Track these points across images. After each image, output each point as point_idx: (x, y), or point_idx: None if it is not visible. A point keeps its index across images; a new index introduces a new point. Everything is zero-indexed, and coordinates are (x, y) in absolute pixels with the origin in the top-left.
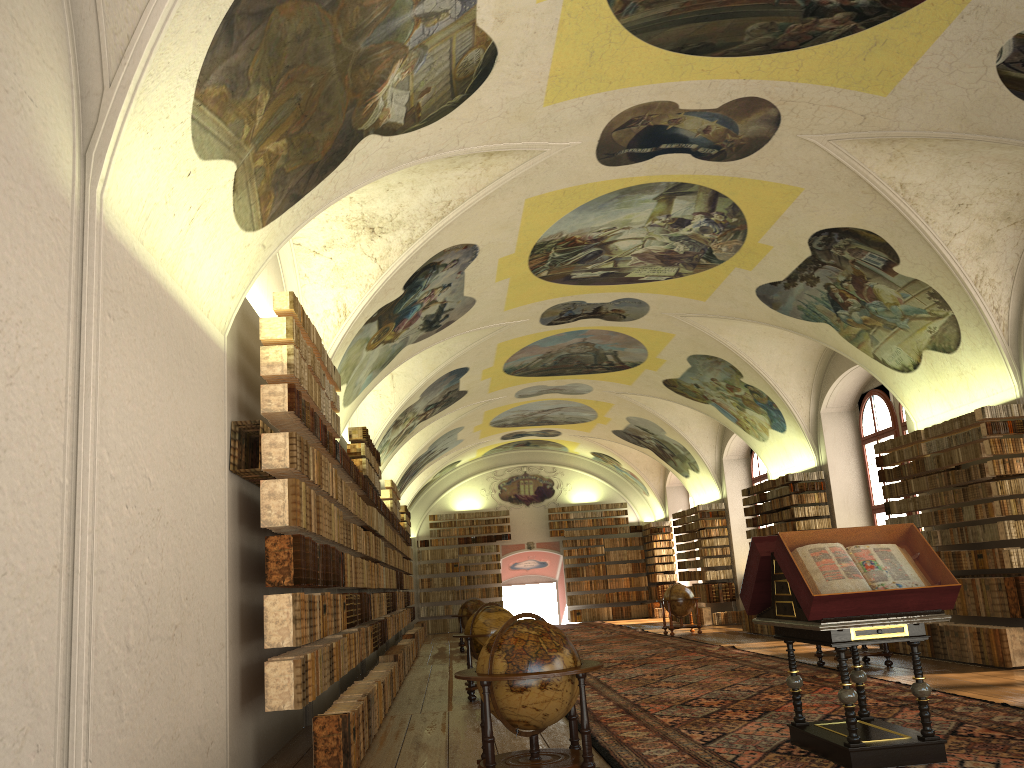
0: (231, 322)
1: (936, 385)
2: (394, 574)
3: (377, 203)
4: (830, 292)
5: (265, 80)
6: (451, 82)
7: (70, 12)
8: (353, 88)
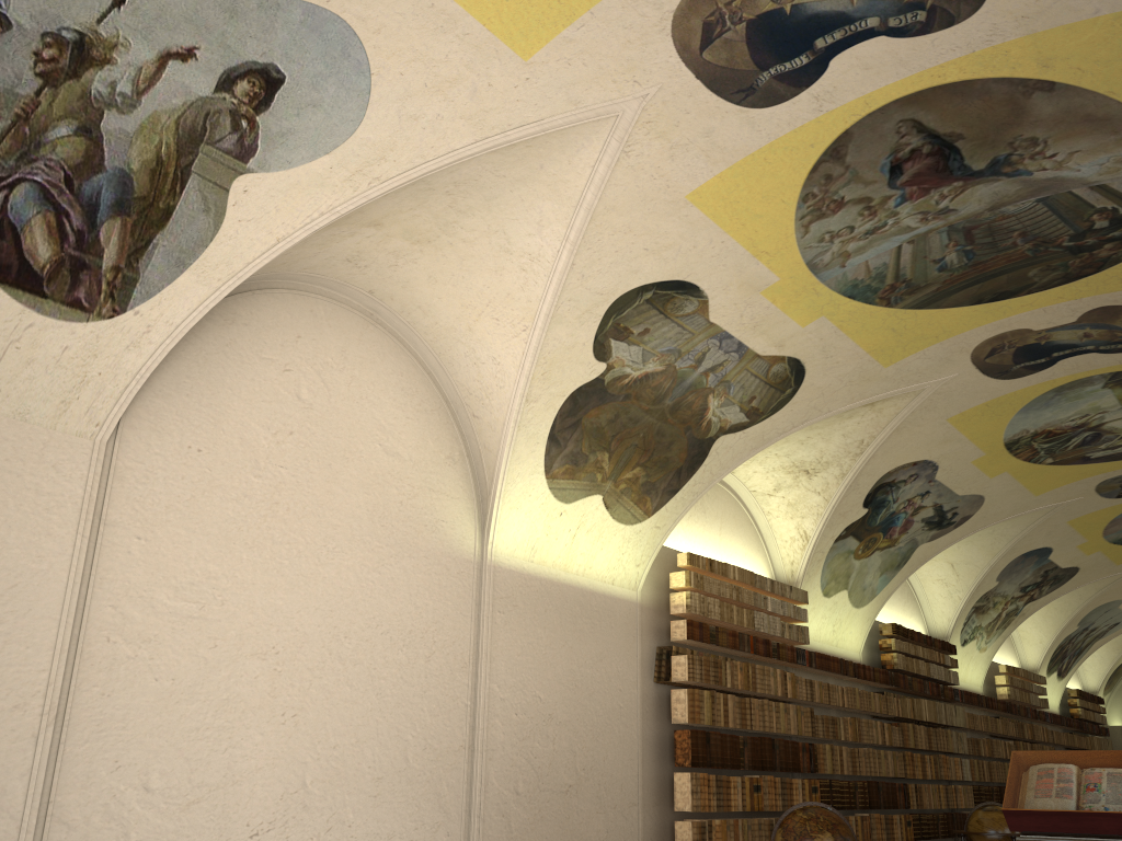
0: (641, 581)
1: None
2: None
3: (800, 453)
4: None
5: (599, 448)
6: (772, 386)
7: (473, 461)
8: (680, 421)
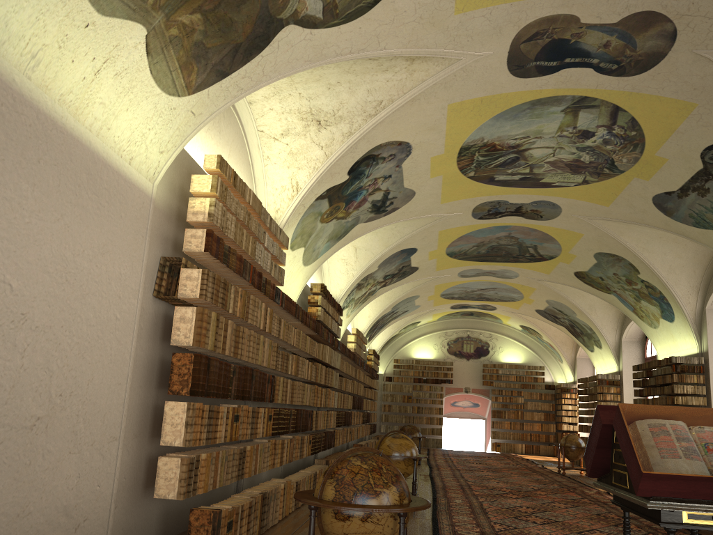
0: (161, 174)
1: None
2: (350, 398)
3: (322, 99)
4: None
5: None
6: None
7: None
8: None
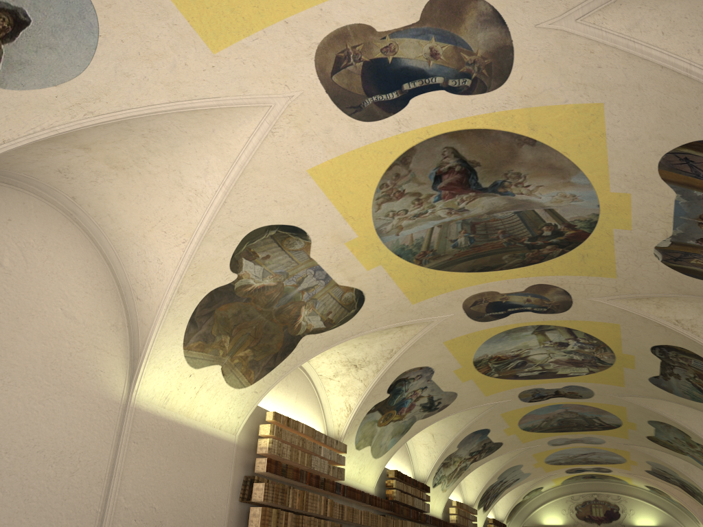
0: (240, 428)
1: None
2: None
3: (353, 353)
4: (693, 383)
5: (224, 332)
6: (343, 306)
7: (131, 330)
8: (281, 322)
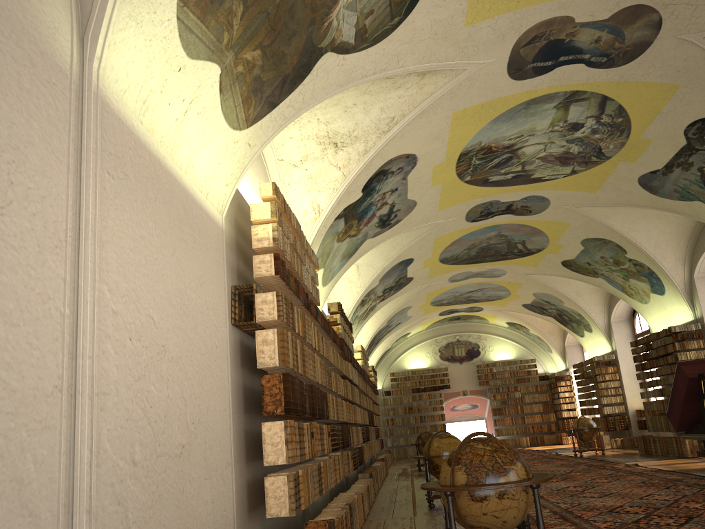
0: (227, 205)
1: None
2: (367, 414)
3: (338, 122)
4: (703, 174)
5: None
6: (390, 5)
7: None
8: (311, 7)
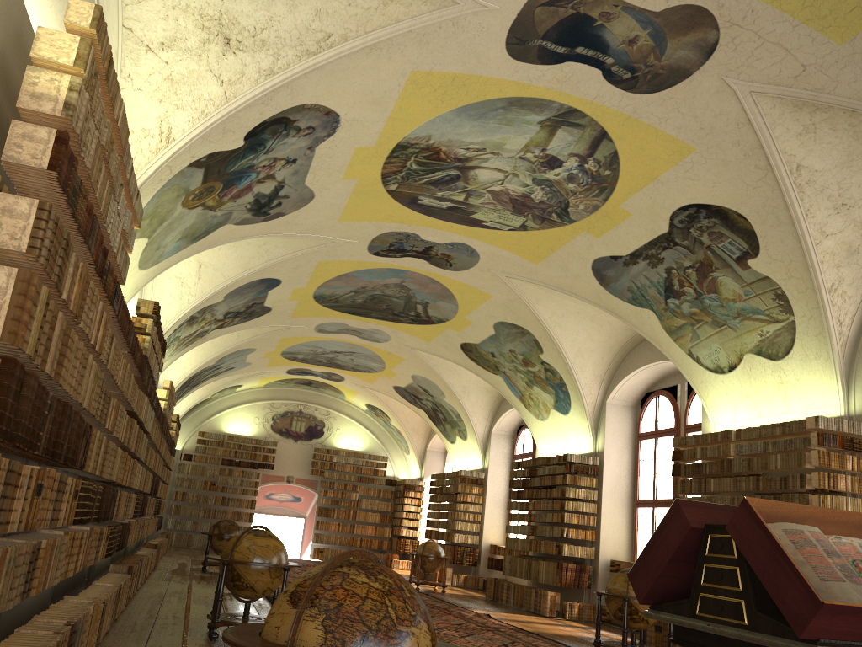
0: None
1: (748, 391)
2: (151, 478)
3: (243, 4)
4: (669, 277)
5: None
6: None
7: None
8: None
